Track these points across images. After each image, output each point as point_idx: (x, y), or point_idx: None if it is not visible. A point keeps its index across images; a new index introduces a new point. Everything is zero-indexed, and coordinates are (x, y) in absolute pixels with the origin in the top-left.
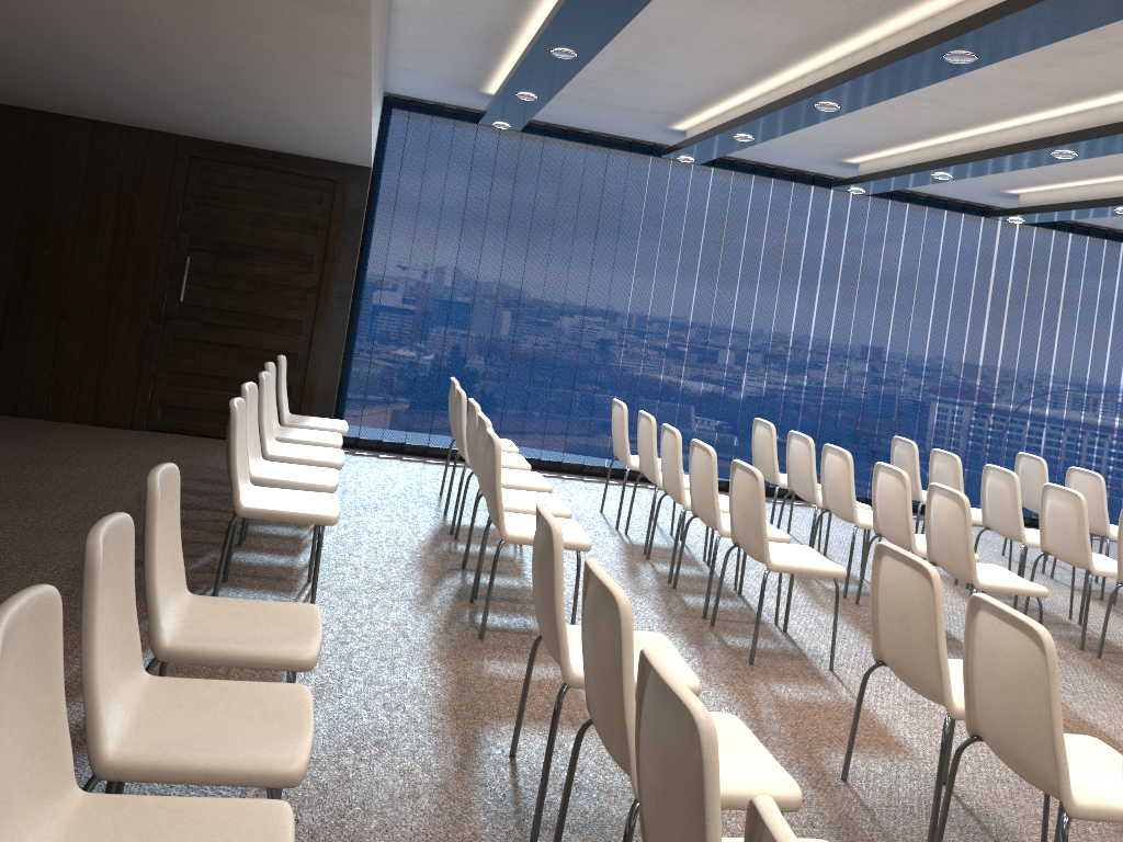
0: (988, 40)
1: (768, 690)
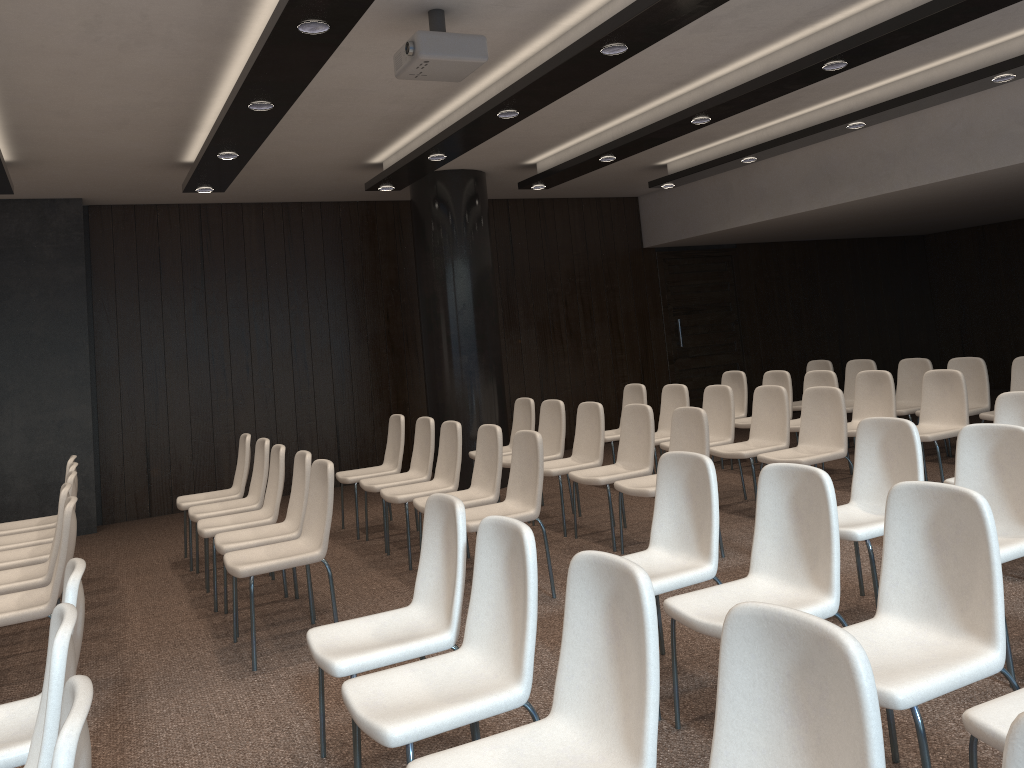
0: (806, 80)
1: None
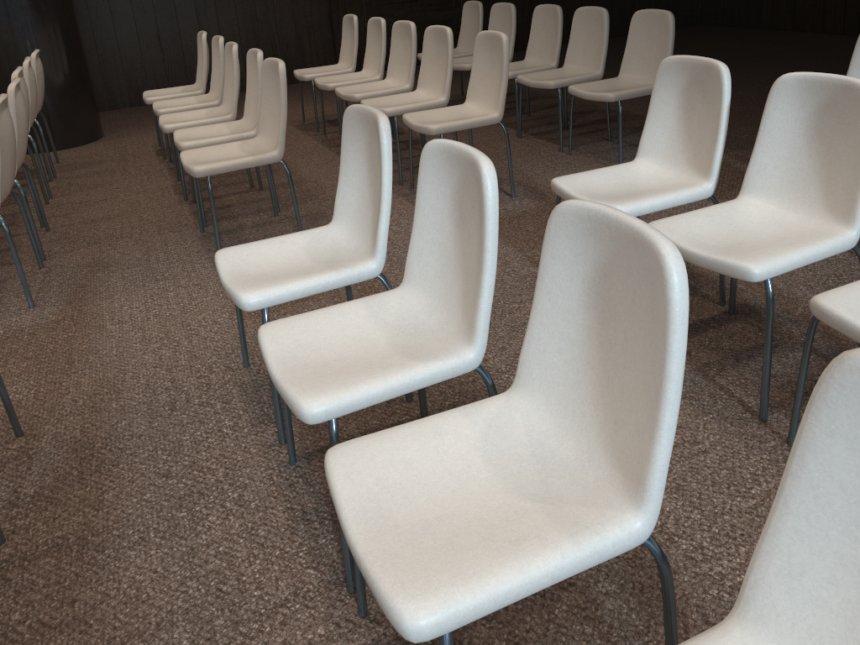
0: None
1: (342, 302)
